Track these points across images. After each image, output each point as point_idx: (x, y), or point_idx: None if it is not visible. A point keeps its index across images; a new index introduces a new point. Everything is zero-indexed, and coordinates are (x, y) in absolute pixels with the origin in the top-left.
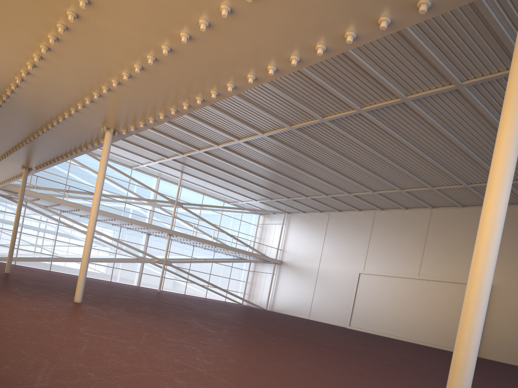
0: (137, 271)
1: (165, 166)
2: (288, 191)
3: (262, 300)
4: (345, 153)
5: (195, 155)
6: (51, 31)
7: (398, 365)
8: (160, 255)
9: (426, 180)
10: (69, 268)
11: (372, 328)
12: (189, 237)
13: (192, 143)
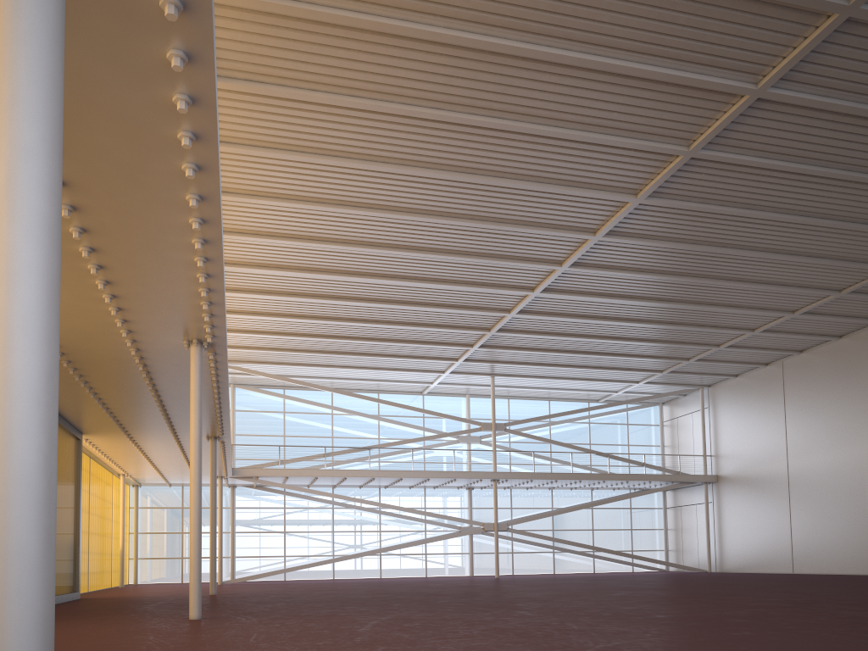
0: (466, 552)
1: (463, 374)
2: (678, 348)
3: (700, 555)
4: (726, 242)
5: (491, 342)
6: None
7: (767, 635)
8: (497, 517)
9: None
10: (360, 569)
11: None
12: (528, 476)
13: (473, 324)
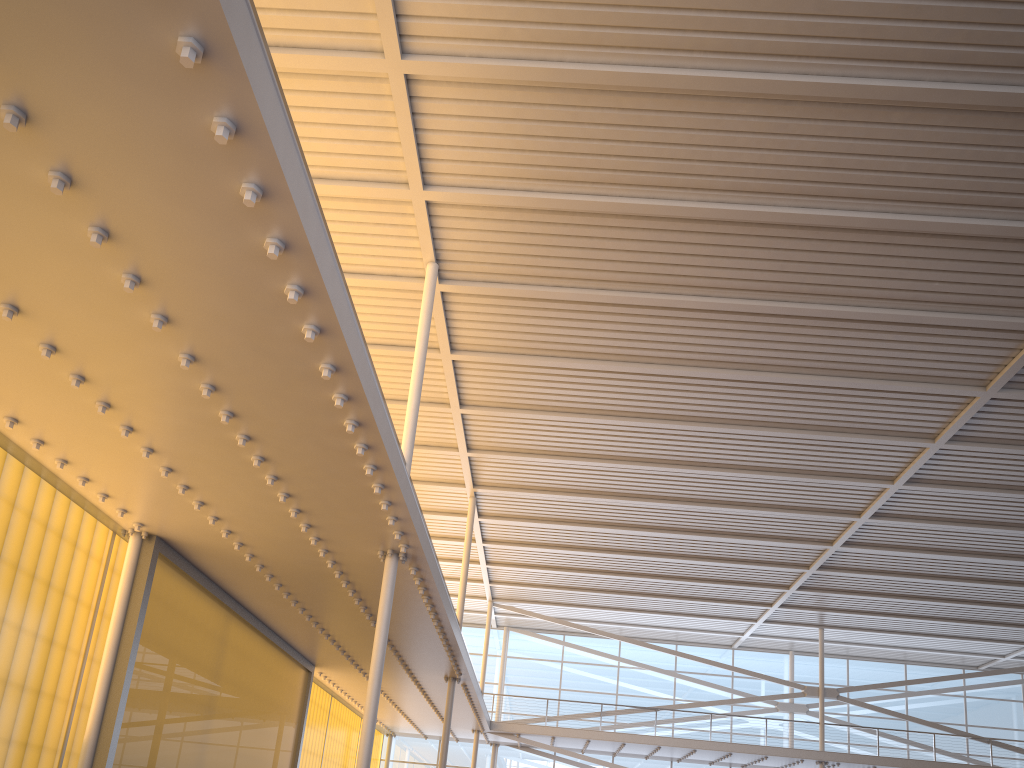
0: None
1: (781, 624)
2: None
3: None
4: None
5: (813, 582)
6: (111, 419)
7: None
8: None
9: None
10: None
11: None
12: (868, 761)
13: (786, 559)
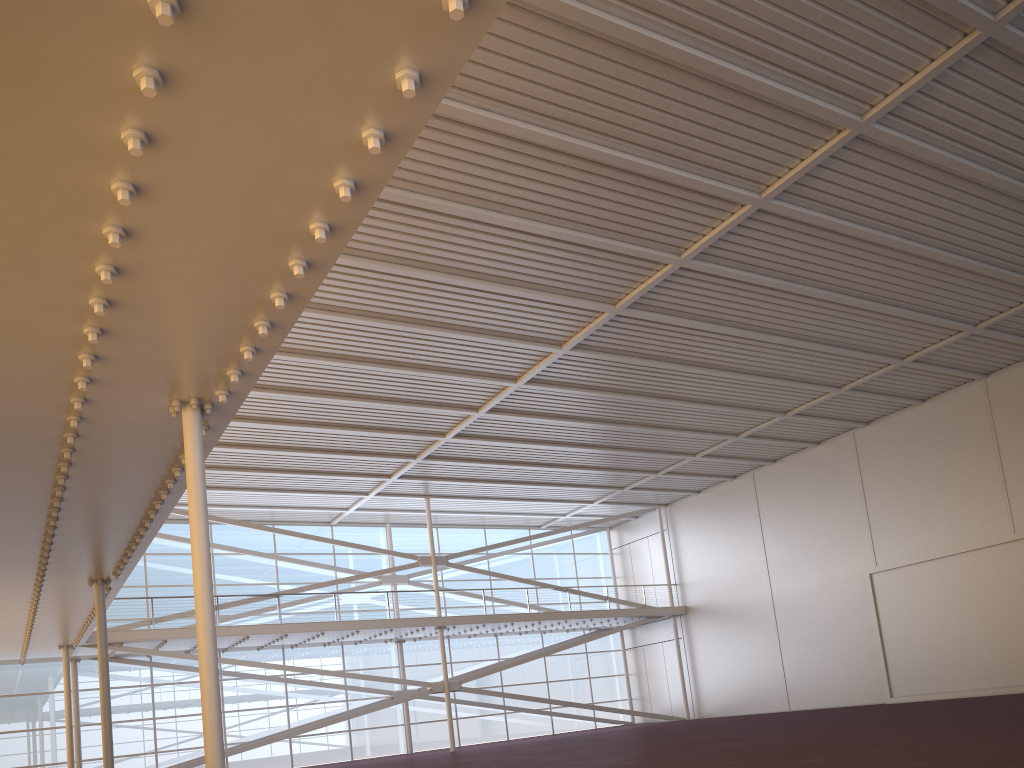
0: (400, 723)
1: (391, 496)
2: (651, 458)
3: (672, 701)
4: (751, 323)
5: (440, 451)
6: None
7: None
8: (435, 675)
9: (956, 315)
10: (263, 760)
11: (949, 686)
12: (480, 620)
13: (427, 427)
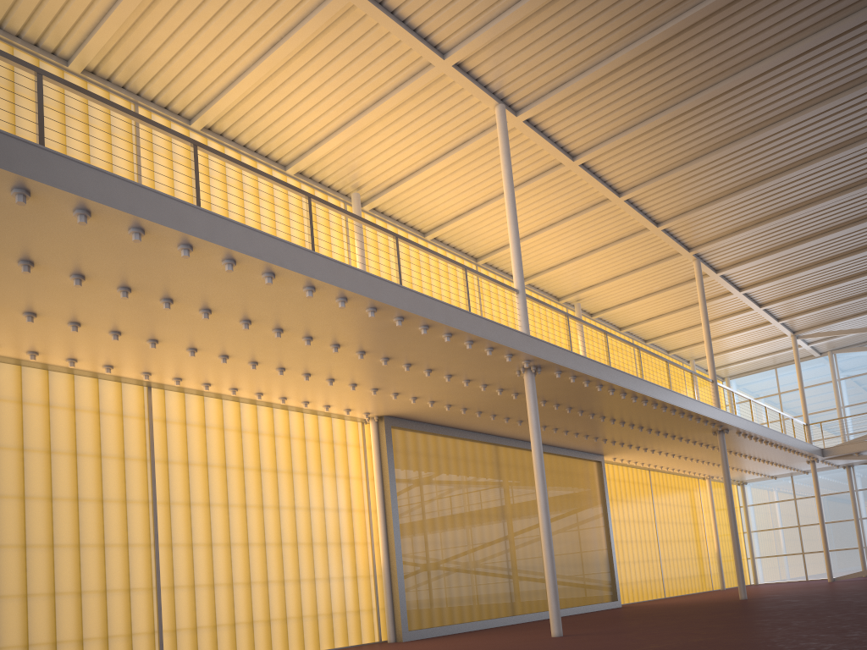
0: None
1: None
2: None
3: None
4: None
5: None
6: (267, 368)
7: None
8: None
9: None
10: None
11: None
12: None
13: None
